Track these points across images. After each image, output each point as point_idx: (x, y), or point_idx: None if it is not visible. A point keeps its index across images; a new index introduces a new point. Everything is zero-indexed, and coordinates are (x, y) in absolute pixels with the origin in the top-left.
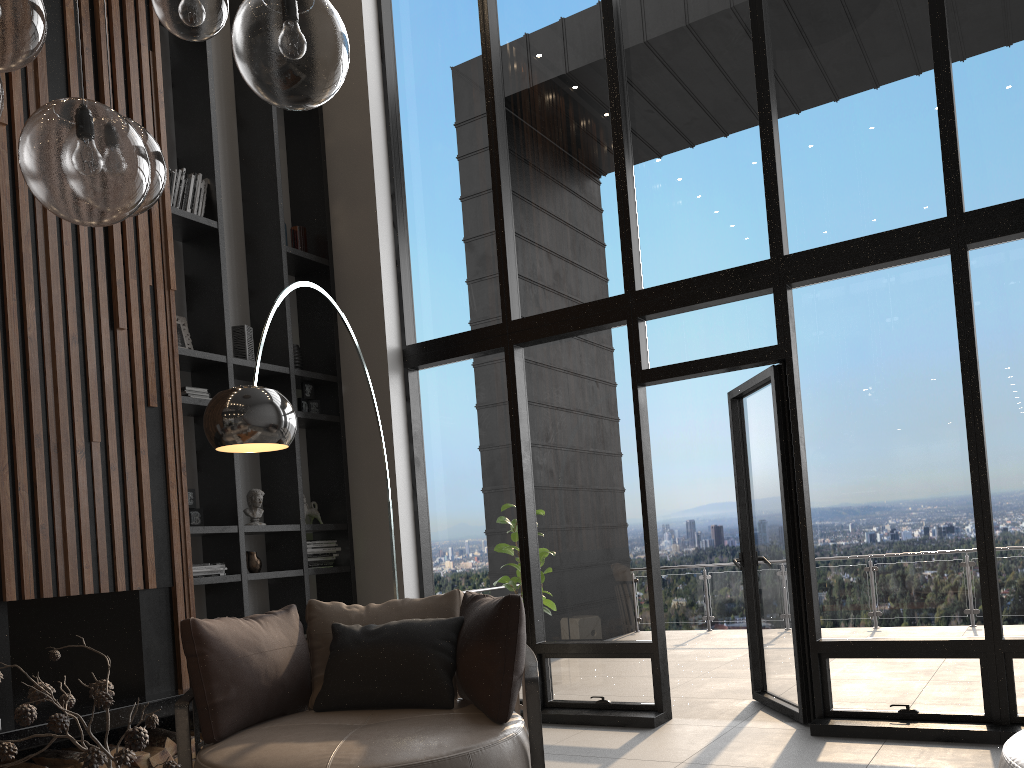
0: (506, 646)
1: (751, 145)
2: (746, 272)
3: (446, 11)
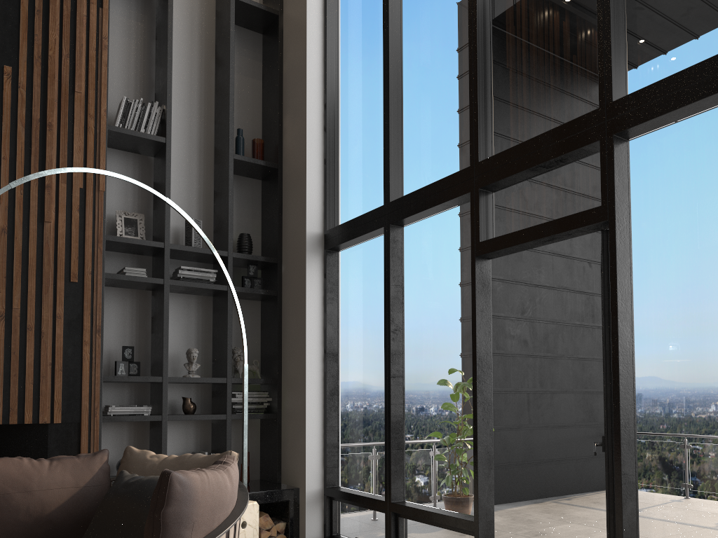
0: (153, 523)
1: None
2: (574, 127)
3: None
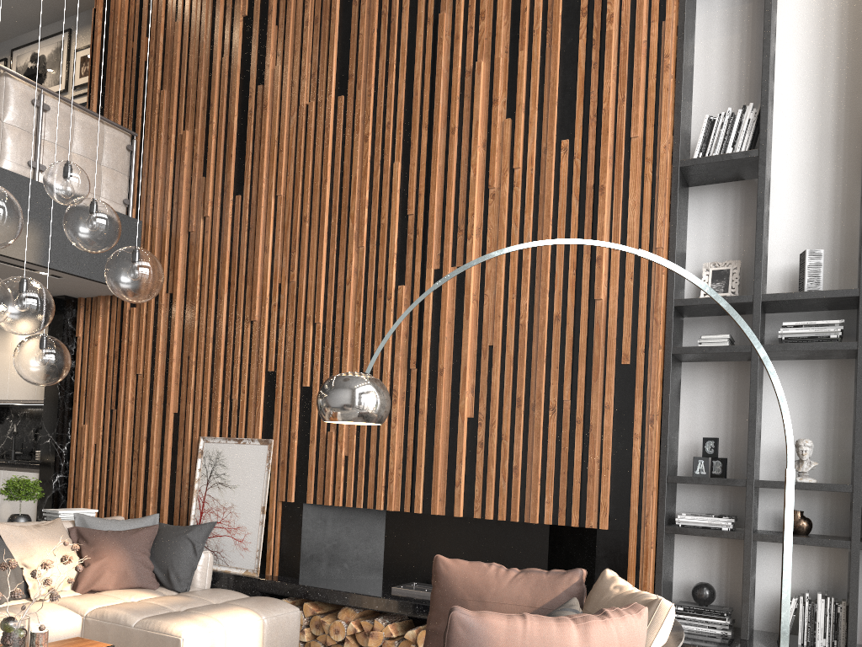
0: None
1: None
2: None
3: None
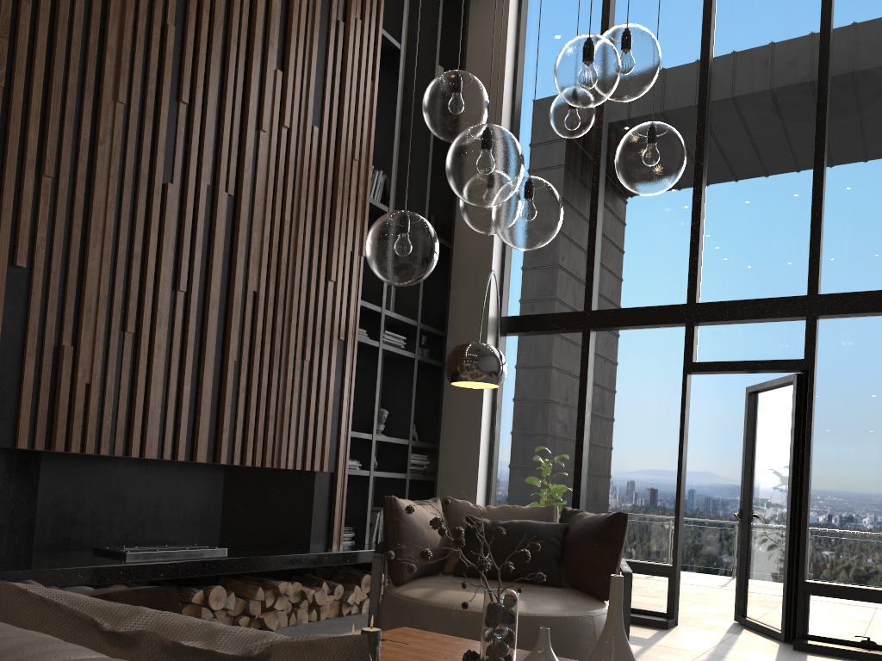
0: (613, 547)
1: (801, 209)
2: (786, 302)
3: None
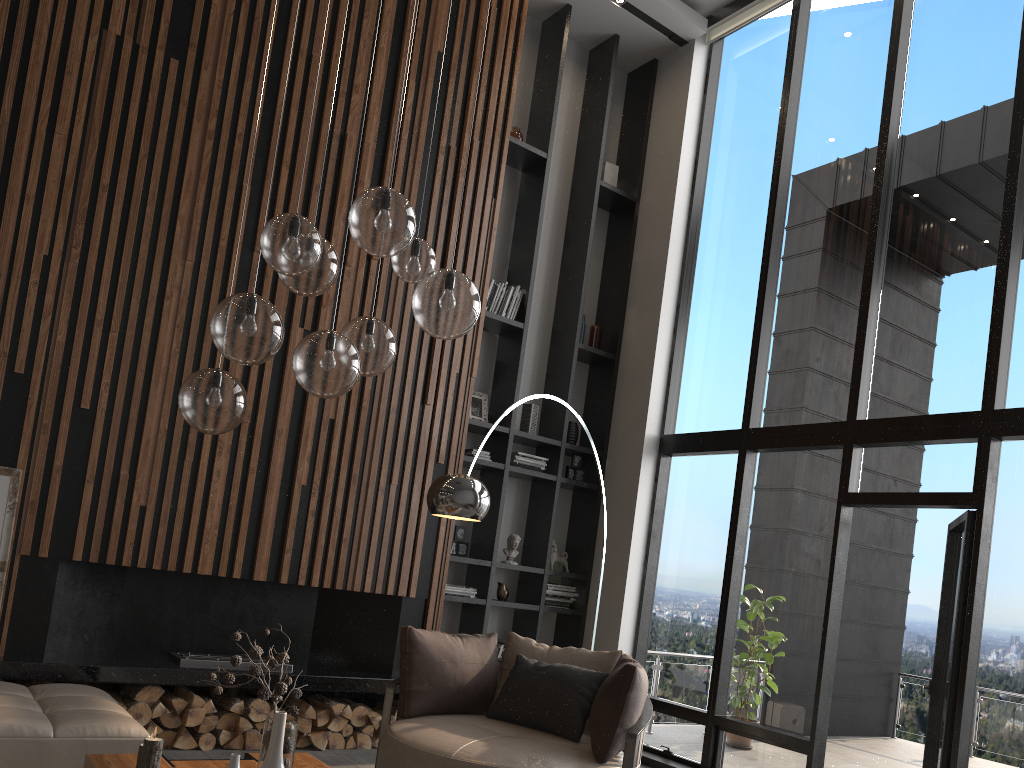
0: (616, 703)
1: (988, 300)
2: (956, 419)
3: (751, 153)
